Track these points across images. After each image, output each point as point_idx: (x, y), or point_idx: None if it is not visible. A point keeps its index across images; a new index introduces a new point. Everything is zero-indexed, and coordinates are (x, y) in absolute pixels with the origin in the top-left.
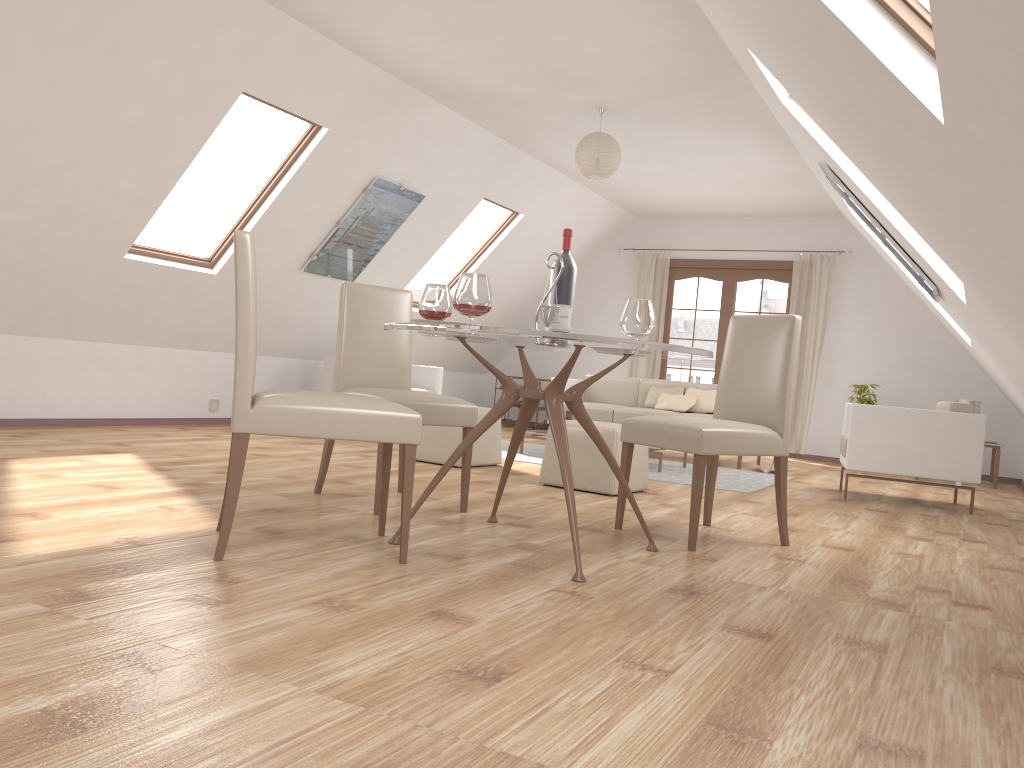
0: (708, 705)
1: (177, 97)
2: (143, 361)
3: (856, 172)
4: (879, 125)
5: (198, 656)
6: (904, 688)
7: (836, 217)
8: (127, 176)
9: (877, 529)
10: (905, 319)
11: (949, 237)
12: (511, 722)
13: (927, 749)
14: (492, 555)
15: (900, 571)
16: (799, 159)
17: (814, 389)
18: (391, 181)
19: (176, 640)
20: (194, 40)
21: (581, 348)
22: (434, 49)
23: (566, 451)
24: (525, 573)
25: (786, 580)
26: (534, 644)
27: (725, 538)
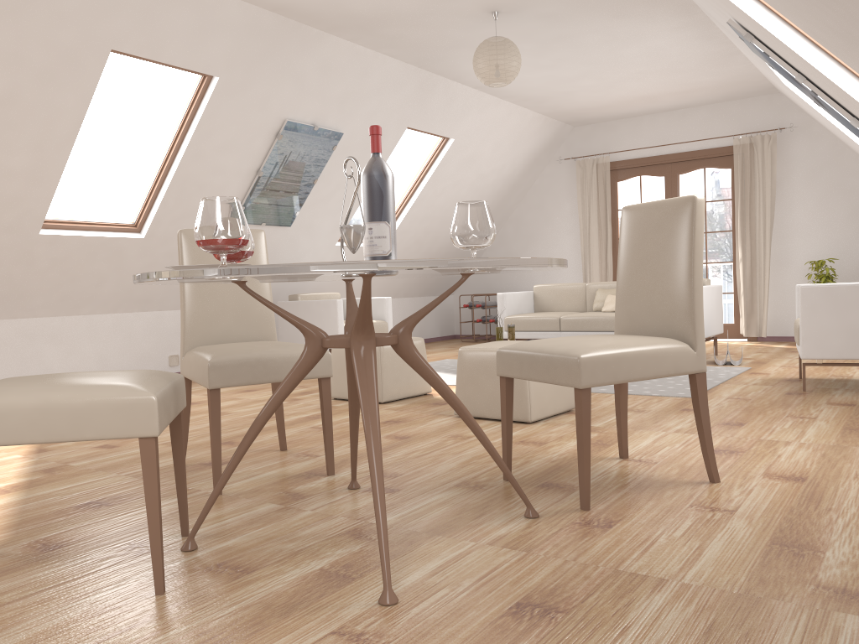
0: None
1: (39, 64)
2: (93, 329)
3: (765, 14)
4: None
5: None
6: None
7: (773, 94)
8: (13, 153)
9: (839, 435)
10: (858, 187)
11: None
12: None
13: None
14: (303, 557)
15: None
16: (719, 35)
17: (769, 271)
18: (303, 123)
19: None
20: (37, 0)
21: (370, 278)
22: None
23: (373, 416)
24: (320, 594)
25: (699, 558)
26: None
27: (639, 478)
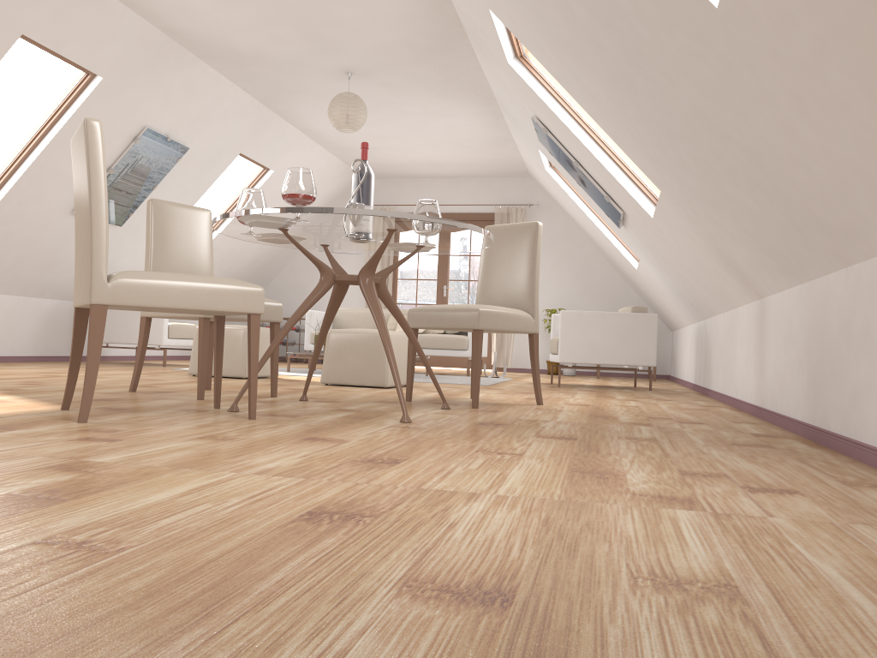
0: (564, 465)
1: None
2: None
3: (567, 118)
4: (632, 40)
5: (127, 464)
6: (686, 453)
7: (525, 177)
8: None
9: (595, 397)
10: (581, 257)
11: (666, 142)
12: (429, 478)
13: (726, 473)
14: (323, 414)
15: (630, 412)
16: (503, 124)
17: None
18: (159, 132)
19: (95, 458)
20: None
21: (393, 232)
22: (207, 8)
23: (383, 320)
24: (359, 420)
25: (558, 417)
26: (405, 448)
27: (493, 403)
